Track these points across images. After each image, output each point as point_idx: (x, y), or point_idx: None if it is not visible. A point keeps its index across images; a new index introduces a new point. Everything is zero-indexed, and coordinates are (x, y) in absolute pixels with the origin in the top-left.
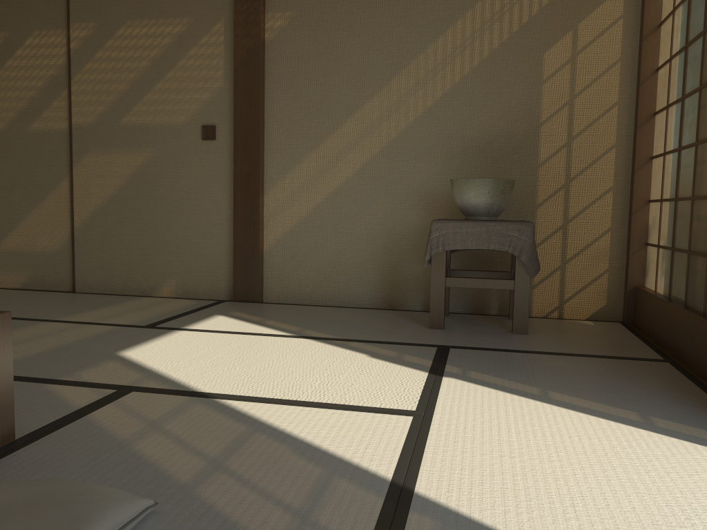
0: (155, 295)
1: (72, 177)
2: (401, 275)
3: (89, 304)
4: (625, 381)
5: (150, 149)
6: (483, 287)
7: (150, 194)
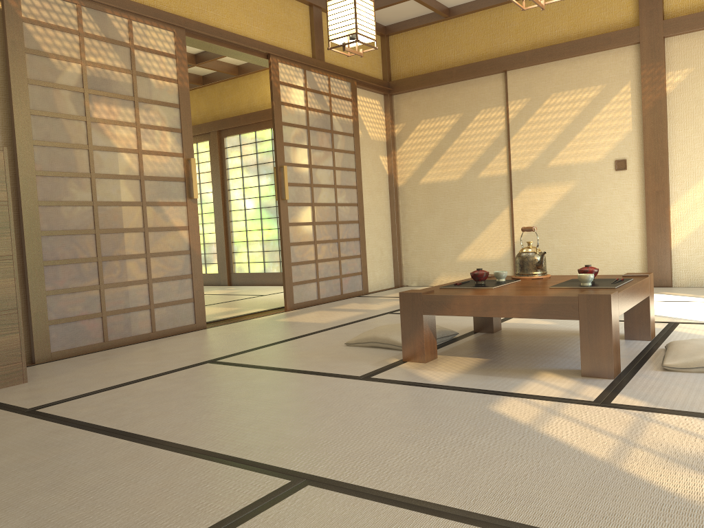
0: None
1: (512, 206)
2: None
3: None
4: None
5: (573, 181)
6: None
7: (573, 214)
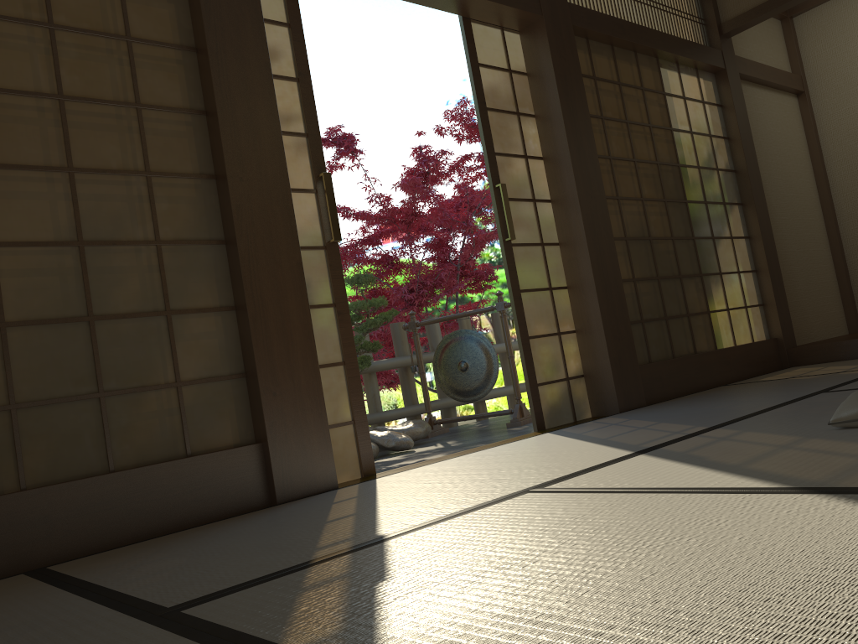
0: None
1: None
2: None
3: None
4: (209, 536)
5: None
6: None
7: None
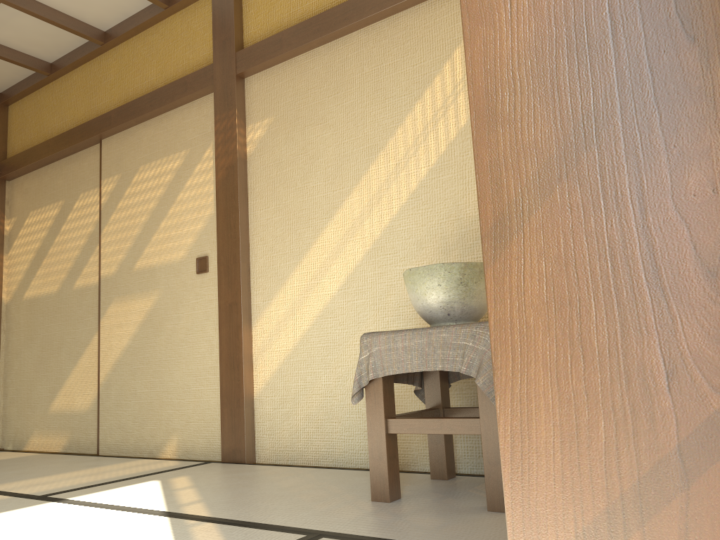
0: (160, 456)
1: (99, 330)
2: None
3: (64, 469)
4: None
5: (157, 291)
6: (438, 432)
7: (156, 340)
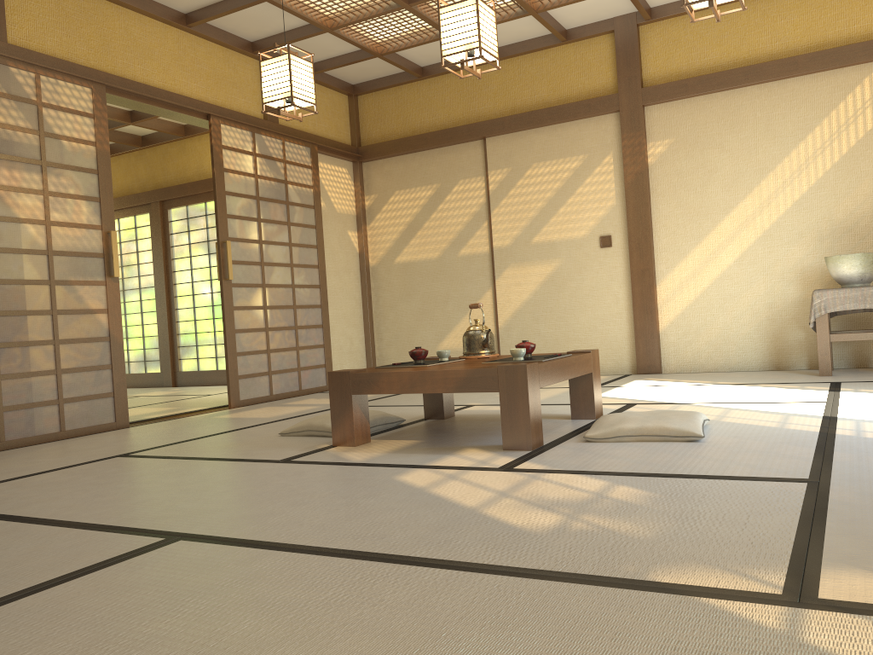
0: None
1: (494, 287)
2: (785, 341)
3: None
4: None
5: (557, 259)
6: (863, 339)
7: (559, 295)
